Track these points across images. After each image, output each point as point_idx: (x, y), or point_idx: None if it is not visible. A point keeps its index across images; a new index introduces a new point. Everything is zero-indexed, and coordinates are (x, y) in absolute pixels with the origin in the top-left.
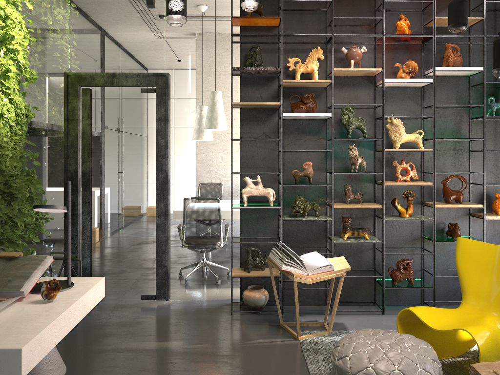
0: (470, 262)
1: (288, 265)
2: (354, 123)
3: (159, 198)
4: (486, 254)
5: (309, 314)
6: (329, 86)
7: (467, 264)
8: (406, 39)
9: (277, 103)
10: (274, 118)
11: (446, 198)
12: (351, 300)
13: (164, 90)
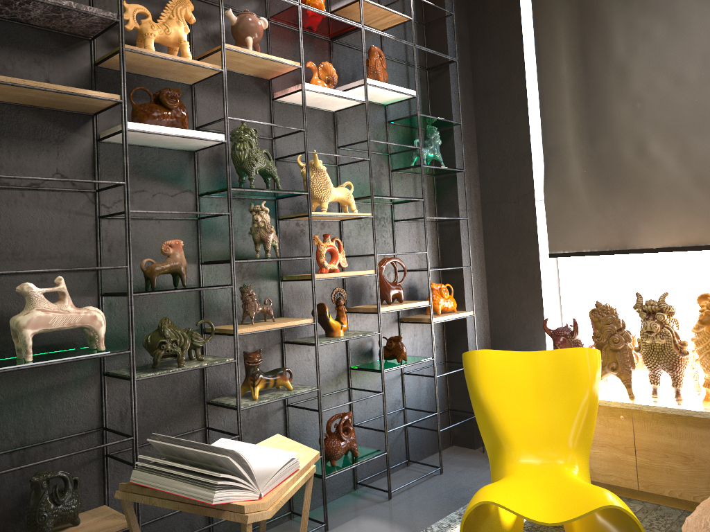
0: (504, 389)
1: (223, 488)
2: (260, 160)
3: None
4: (521, 369)
5: None
6: (196, 85)
7: (499, 393)
8: (317, 24)
9: (112, 96)
10: (84, 139)
11: (384, 296)
12: (254, 523)
13: None
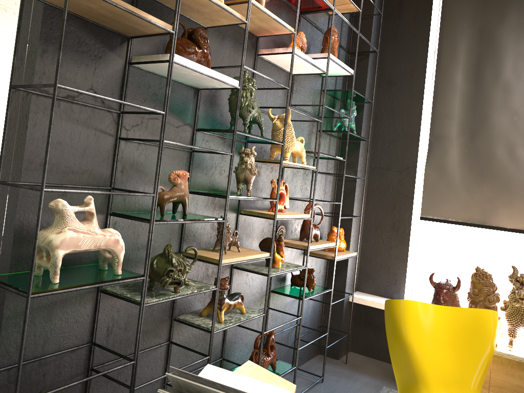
0: (424, 335)
1: None
2: (255, 108)
3: None
4: (437, 320)
5: None
6: (209, 28)
7: (420, 338)
8: None
9: (166, 25)
10: (118, 59)
11: (307, 235)
12: None
13: None
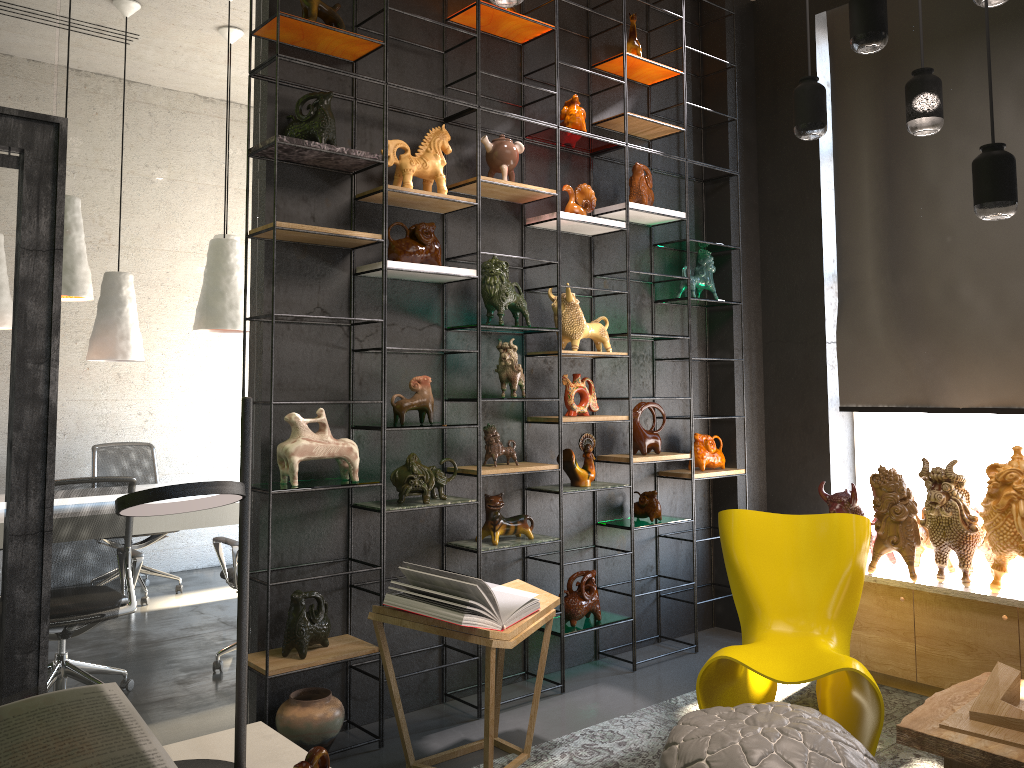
0: (759, 553)
1: (471, 614)
2: (510, 294)
3: (22, 485)
4: (780, 533)
5: (433, 729)
6: (448, 214)
7: (754, 556)
8: (576, 142)
9: (374, 236)
10: (342, 273)
11: (638, 445)
12: None
13: (51, 165)
